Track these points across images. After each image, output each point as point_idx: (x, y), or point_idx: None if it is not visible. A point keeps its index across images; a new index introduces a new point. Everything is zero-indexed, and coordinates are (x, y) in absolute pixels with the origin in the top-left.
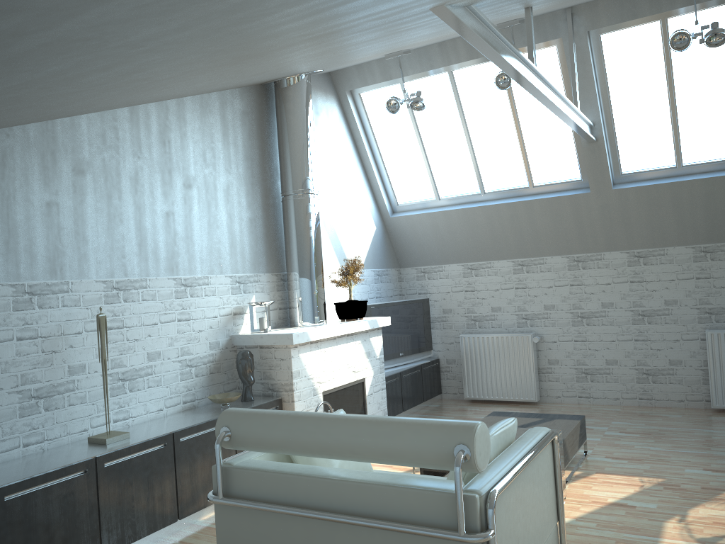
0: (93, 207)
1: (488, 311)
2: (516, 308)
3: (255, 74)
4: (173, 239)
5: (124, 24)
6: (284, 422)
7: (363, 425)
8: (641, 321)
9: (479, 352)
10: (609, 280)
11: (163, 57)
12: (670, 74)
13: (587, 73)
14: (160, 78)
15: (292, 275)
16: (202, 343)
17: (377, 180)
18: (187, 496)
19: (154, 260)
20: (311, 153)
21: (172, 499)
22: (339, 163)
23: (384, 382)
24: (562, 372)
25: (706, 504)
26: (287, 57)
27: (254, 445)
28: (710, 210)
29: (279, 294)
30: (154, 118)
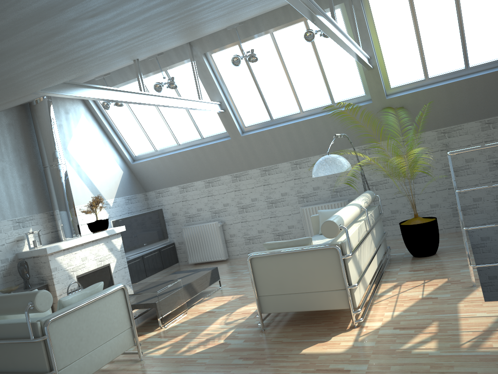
0: None
1: (195, 211)
2: (209, 207)
3: None
4: None
5: None
6: None
7: None
8: (272, 206)
9: (193, 236)
10: (253, 186)
11: None
12: (252, 72)
13: (209, 76)
14: None
15: (55, 212)
16: None
17: (119, 144)
18: None
19: None
20: (56, 141)
21: None
22: (88, 139)
23: (126, 263)
24: (237, 240)
25: (249, 304)
26: None
27: None
28: (292, 141)
29: (50, 224)
30: None
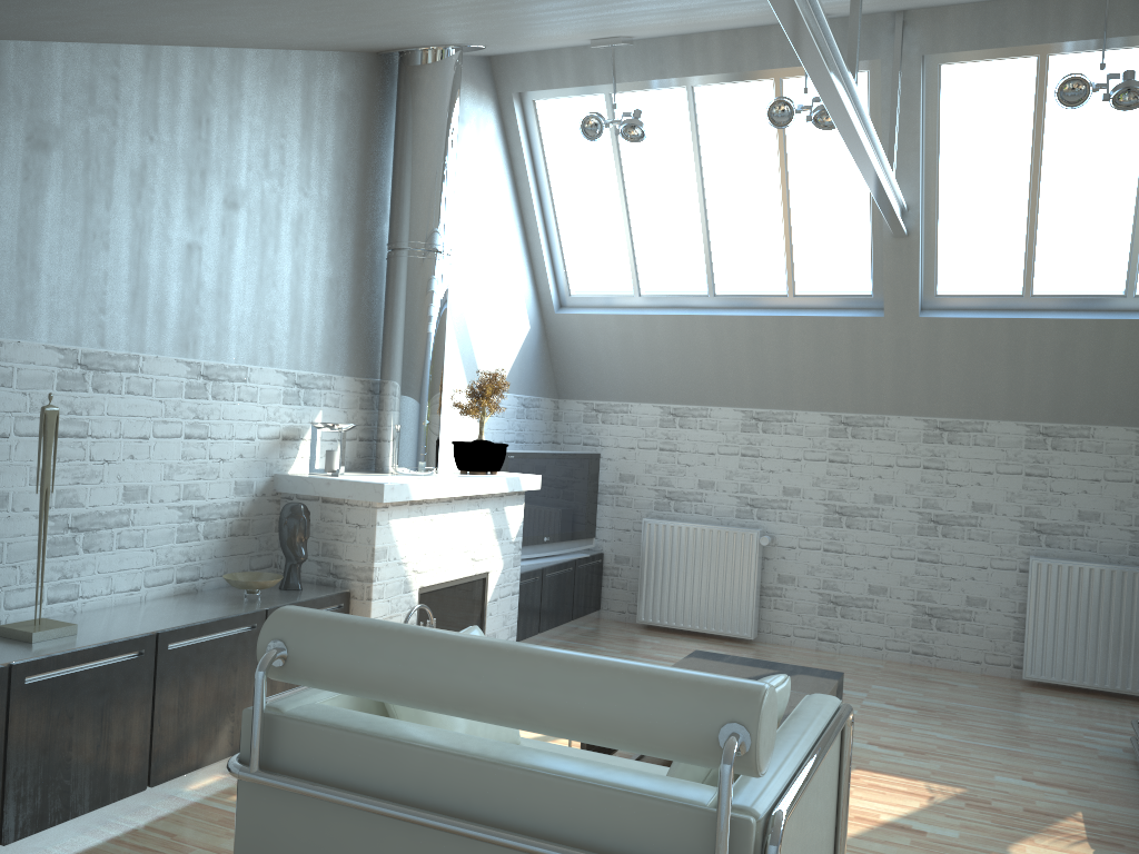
0: (58, 214)
1: (692, 486)
2: (738, 487)
3: (381, 25)
4: (195, 294)
5: None
6: (394, 644)
7: (547, 666)
8: (933, 531)
9: (671, 550)
10: (892, 461)
11: None
12: (1039, 146)
13: (911, 123)
14: None
15: (390, 386)
16: (224, 481)
17: (543, 250)
18: (168, 748)
19: (157, 325)
20: (449, 184)
21: (141, 750)
22: (486, 212)
23: (518, 582)
24: (798, 597)
25: (1035, 839)
26: None
27: (330, 680)
28: (1064, 370)
29: (362, 414)
30: (187, 75)
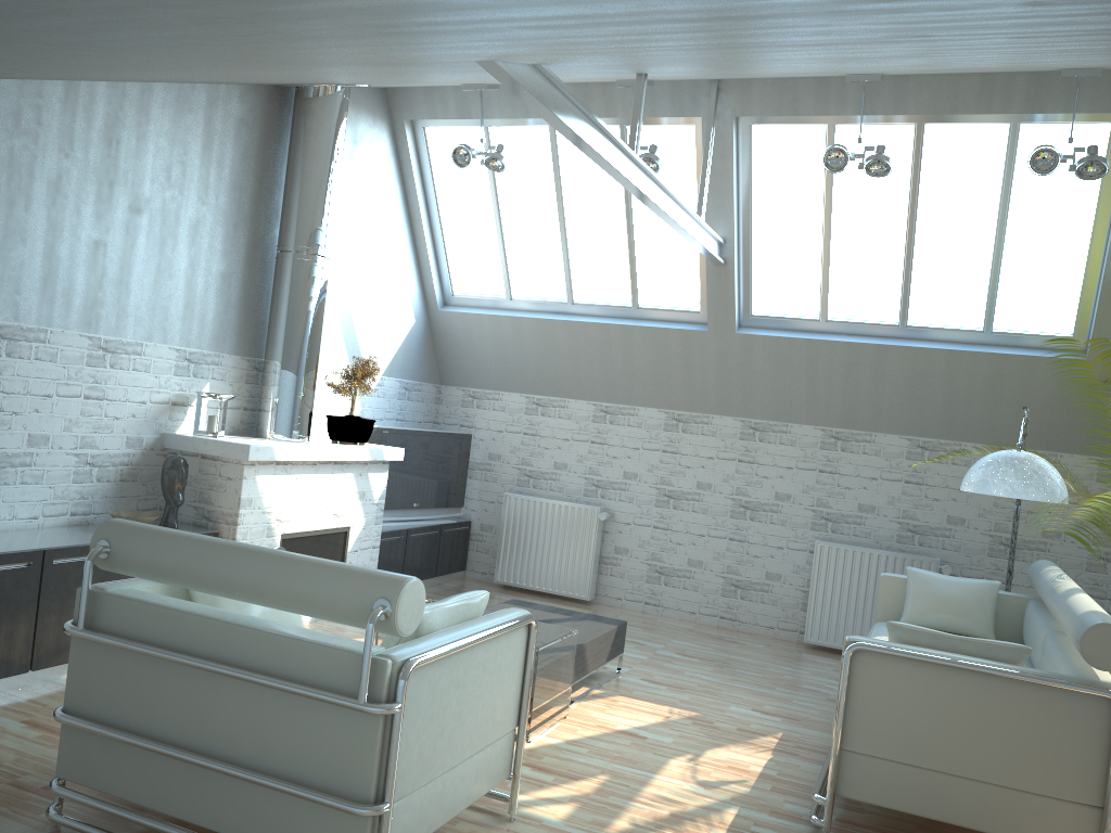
0: None
1: (549, 466)
2: (587, 469)
3: (257, 77)
4: (99, 282)
5: (34, 33)
6: (181, 545)
7: (277, 562)
8: (742, 515)
9: (526, 521)
10: (713, 454)
11: (100, 54)
12: (829, 198)
13: (726, 171)
14: (104, 66)
15: (271, 365)
16: (117, 435)
17: (429, 255)
18: (49, 641)
19: (64, 305)
20: (331, 199)
21: (26, 640)
22: (376, 220)
23: (379, 537)
24: (630, 566)
25: (731, 747)
26: (296, 71)
27: (138, 568)
28: (850, 384)
29: (248, 388)
30: (101, 104)
